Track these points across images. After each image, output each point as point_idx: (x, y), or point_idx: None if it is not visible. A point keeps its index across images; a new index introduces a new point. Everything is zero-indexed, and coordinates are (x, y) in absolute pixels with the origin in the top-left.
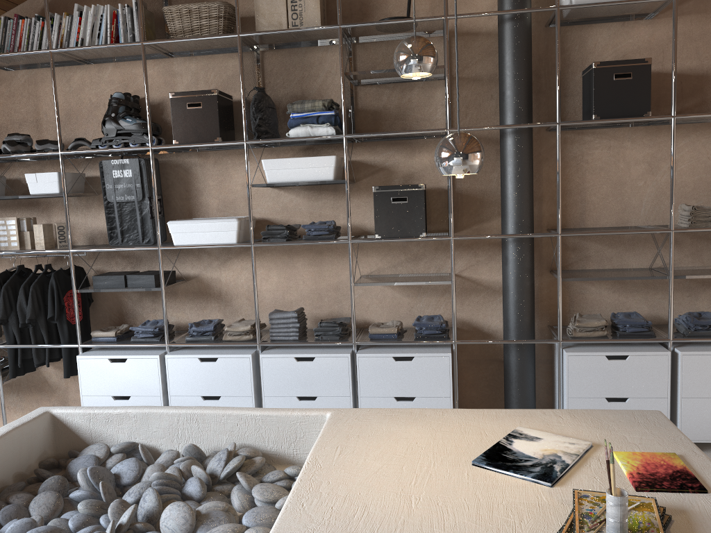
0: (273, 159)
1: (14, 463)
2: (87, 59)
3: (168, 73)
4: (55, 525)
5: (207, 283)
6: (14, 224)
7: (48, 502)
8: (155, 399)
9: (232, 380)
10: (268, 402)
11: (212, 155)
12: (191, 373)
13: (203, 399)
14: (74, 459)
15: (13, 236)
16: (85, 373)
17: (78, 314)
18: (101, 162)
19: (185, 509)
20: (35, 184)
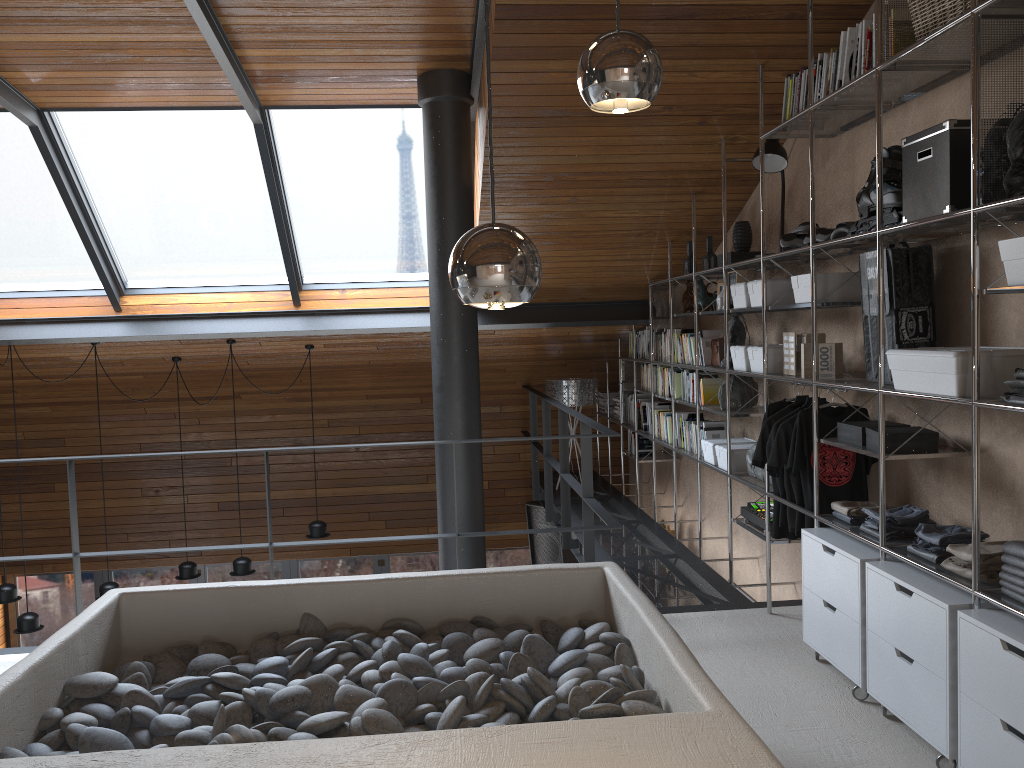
0: (1012, 240)
1: (539, 606)
2: (882, 102)
3: (970, 96)
4: (440, 665)
5: (997, 464)
6: (792, 341)
7: (479, 647)
8: (854, 626)
9: (926, 640)
10: (963, 706)
11: (1016, 231)
12: (887, 603)
13: (896, 653)
14: (573, 627)
15: (791, 357)
16: (805, 556)
17: (815, 471)
18: (859, 257)
19: (452, 706)
20: (797, 291)
